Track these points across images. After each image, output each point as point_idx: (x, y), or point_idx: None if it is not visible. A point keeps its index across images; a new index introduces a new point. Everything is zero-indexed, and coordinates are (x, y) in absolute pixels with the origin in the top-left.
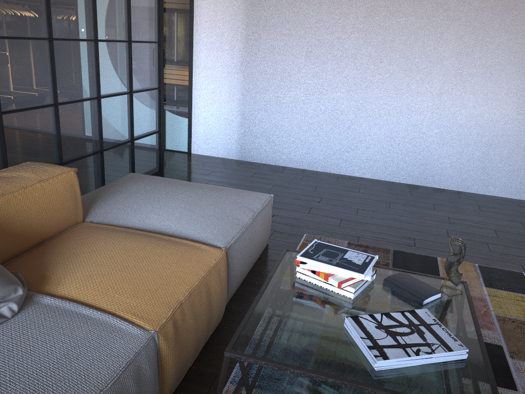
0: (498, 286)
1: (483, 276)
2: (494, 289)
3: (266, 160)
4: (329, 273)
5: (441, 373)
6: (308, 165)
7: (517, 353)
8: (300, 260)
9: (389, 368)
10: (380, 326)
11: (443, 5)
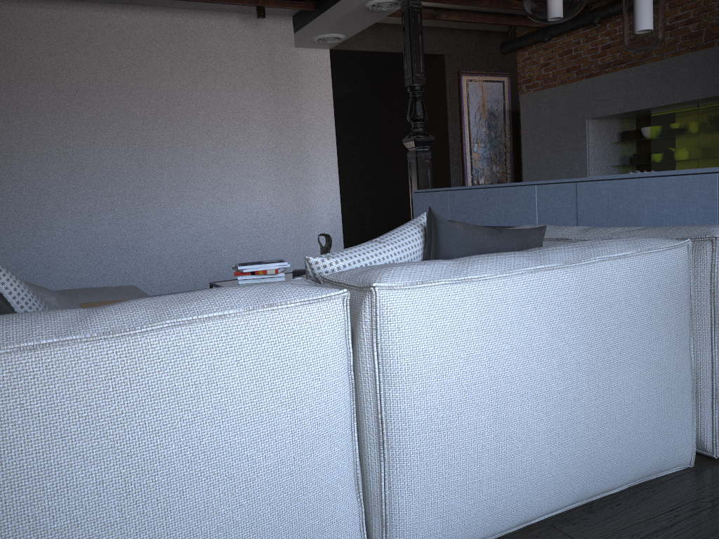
0: None
1: None
2: None
3: None
4: (264, 269)
5: None
6: None
7: None
8: (241, 269)
9: None
10: None
11: (193, 121)
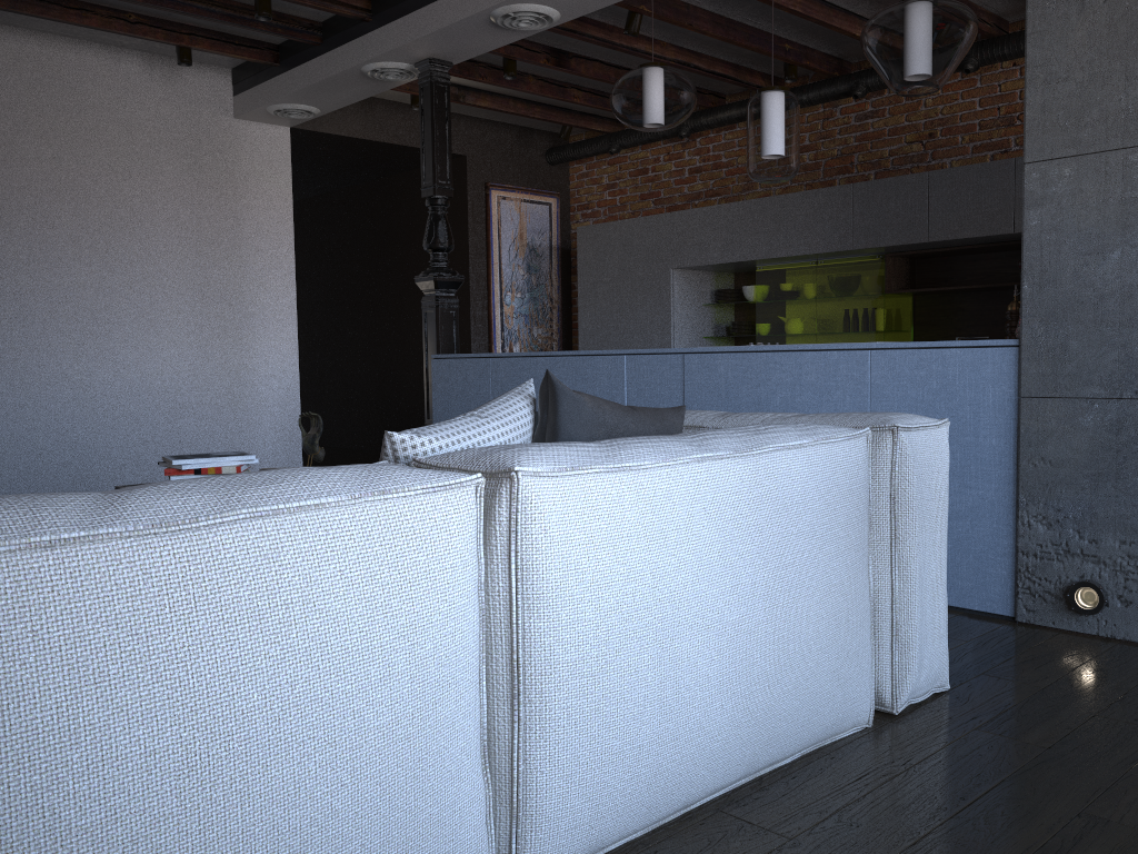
0: None
1: None
2: None
3: None
4: (217, 466)
5: None
6: None
7: None
8: (178, 464)
9: None
10: None
11: (51, 219)
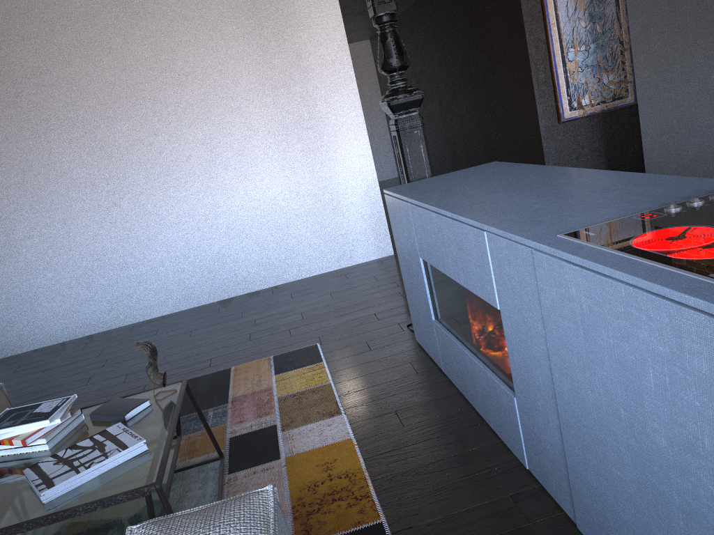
0: (288, 368)
1: (275, 365)
2: (283, 373)
3: (35, 344)
4: (14, 436)
5: (115, 473)
6: (93, 328)
7: (289, 424)
8: None
9: (61, 494)
10: (60, 460)
11: (162, 101)
